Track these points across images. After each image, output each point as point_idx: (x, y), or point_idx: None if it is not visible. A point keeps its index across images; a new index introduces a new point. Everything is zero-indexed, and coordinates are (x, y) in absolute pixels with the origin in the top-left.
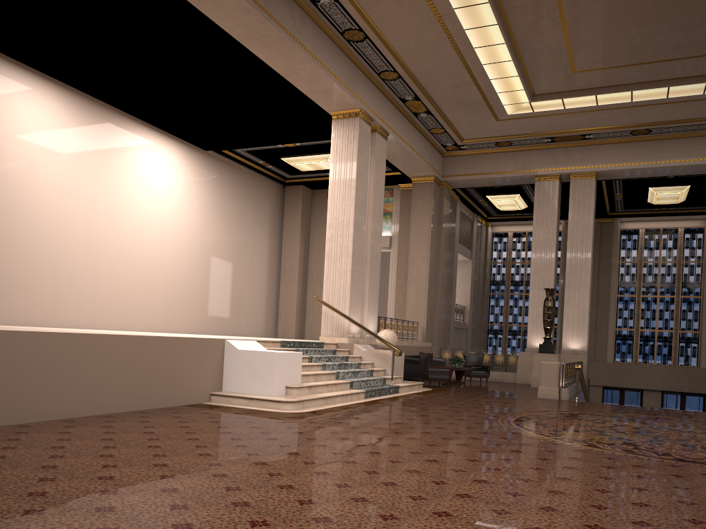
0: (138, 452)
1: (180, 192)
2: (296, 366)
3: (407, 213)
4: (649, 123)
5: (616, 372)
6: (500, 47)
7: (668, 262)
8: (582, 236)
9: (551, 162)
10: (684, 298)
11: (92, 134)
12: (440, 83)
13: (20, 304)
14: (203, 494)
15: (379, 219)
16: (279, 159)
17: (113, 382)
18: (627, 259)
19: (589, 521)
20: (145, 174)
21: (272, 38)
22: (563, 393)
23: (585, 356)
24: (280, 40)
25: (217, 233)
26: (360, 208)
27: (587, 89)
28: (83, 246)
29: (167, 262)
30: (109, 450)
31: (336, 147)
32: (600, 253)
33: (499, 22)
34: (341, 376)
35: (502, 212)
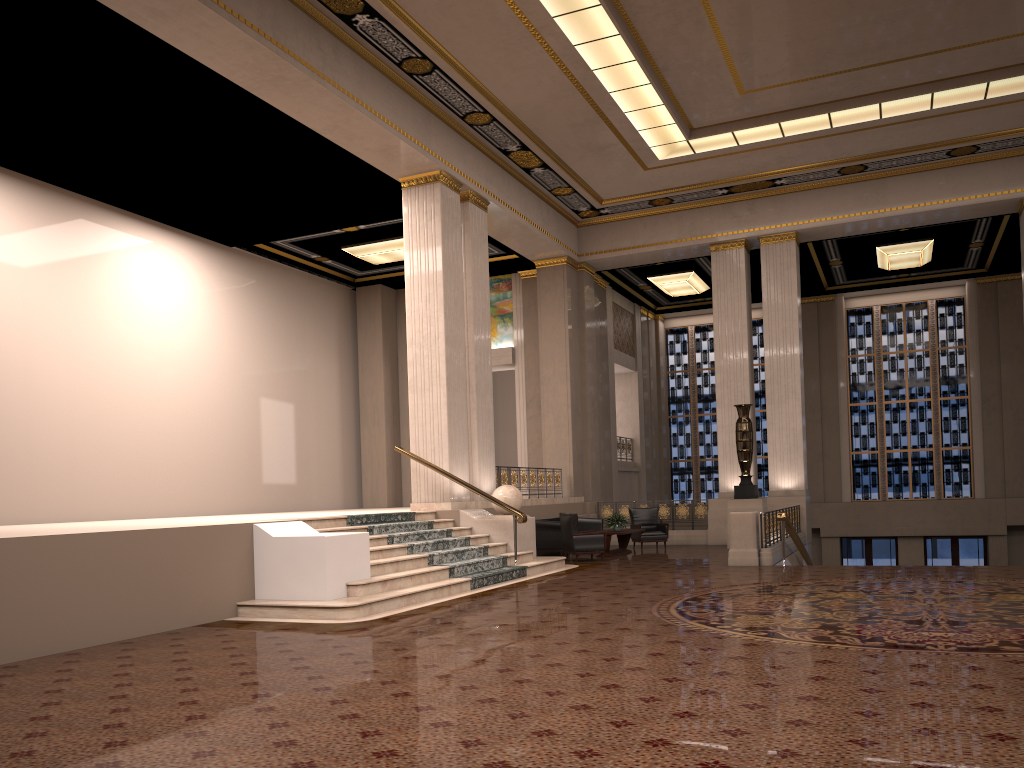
0: (90, 709)
1: (197, 310)
2: (360, 554)
3: (534, 313)
4: (863, 156)
5: (857, 516)
6: (630, 66)
7: (917, 351)
8: (784, 325)
9: (730, 222)
10: (945, 401)
11: (53, 238)
12: (554, 123)
13: None
14: (156, 766)
15: (485, 326)
16: (340, 250)
17: (79, 603)
18: (859, 351)
19: (708, 757)
20: (140, 289)
21: (292, 81)
22: (764, 556)
23: (802, 497)
24: (304, 83)
25: (258, 364)
26: (453, 313)
27: (765, 116)
28: (55, 401)
29: (185, 413)
30: (47, 709)
31: (410, 227)
32: (820, 346)
33: (621, 31)
34: (437, 560)
35: (675, 299)
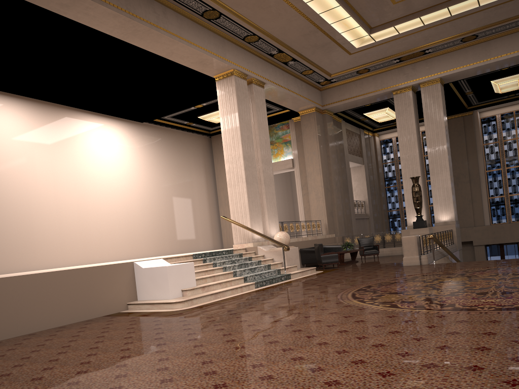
0: (5, 365)
1: (127, 156)
2: (189, 273)
3: (302, 139)
4: (474, 30)
5: (494, 232)
6: None
7: None
8: (437, 131)
9: (403, 77)
10: None
11: (50, 128)
12: (293, 35)
13: (16, 257)
14: None
15: (267, 149)
16: (197, 118)
17: (36, 309)
18: (489, 141)
19: (286, 386)
20: (96, 148)
21: (142, 31)
22: (423, 259)
23: (453, 225)
24: (148, 32)
25: (162, 180)
26: (247, 143)
27: (411, 14)
28: (57, 208)
29: (125, 208)
30: None
31: (221, 101)
32: (466, 141)
33: None
34: (239, 274)
35: (382, 123)
